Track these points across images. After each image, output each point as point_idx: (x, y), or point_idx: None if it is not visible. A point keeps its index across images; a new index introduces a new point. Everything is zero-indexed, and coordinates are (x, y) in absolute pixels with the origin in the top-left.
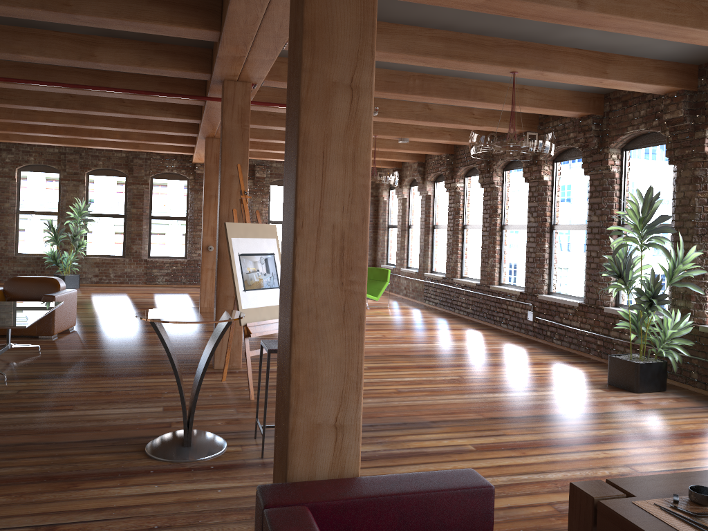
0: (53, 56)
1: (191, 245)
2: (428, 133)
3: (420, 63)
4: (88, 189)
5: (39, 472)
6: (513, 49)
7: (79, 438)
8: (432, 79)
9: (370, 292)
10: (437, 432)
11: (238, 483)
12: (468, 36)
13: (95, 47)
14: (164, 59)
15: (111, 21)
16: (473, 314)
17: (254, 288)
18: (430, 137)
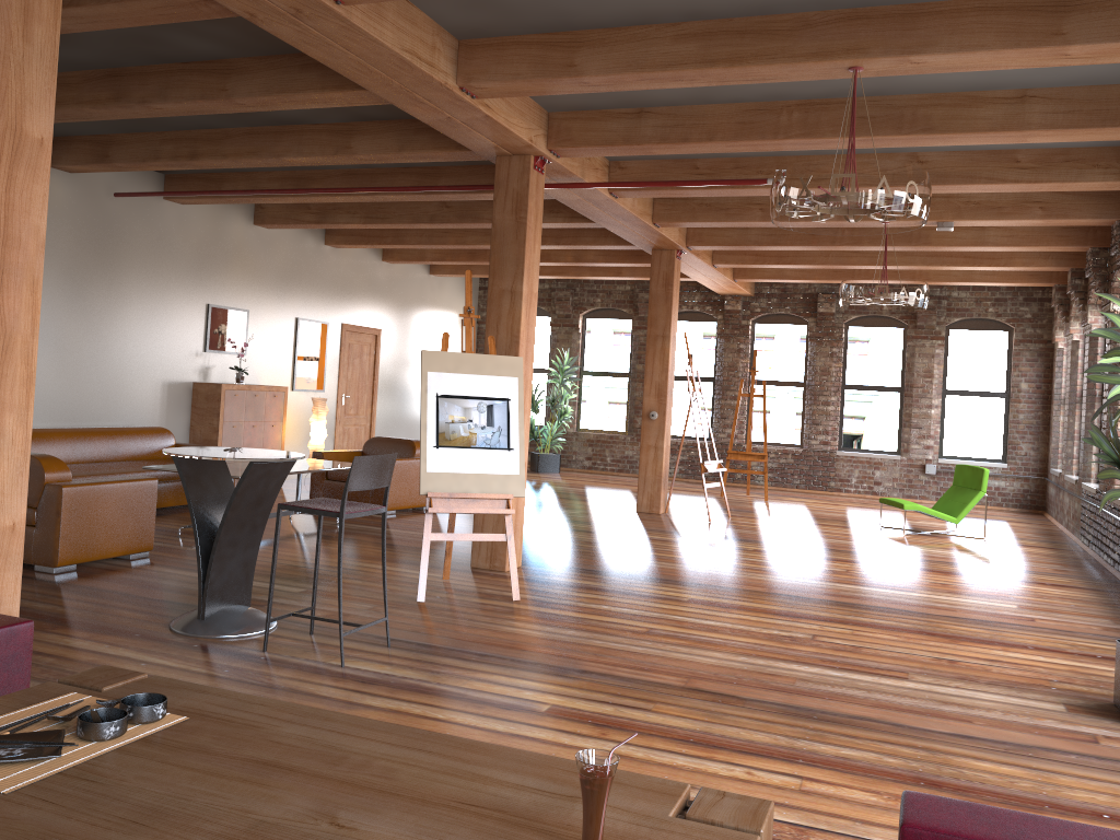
0: (310, 154)
1: (717, 421)
2: (992, 208)
3: (683, 83)
4: (584, 337)
5: (59, 613)
6: (835, 27)
7: (160, 597)
8: (824, 106)
9: (949, 509)
10: (551, 682)
11: (176, 664)
12: (744, 21)
13: (352, 136)
14: (425, 138)
15: (269, 99)
16: (1118, 565)
17: (457, 445)
18: (997, 217)
